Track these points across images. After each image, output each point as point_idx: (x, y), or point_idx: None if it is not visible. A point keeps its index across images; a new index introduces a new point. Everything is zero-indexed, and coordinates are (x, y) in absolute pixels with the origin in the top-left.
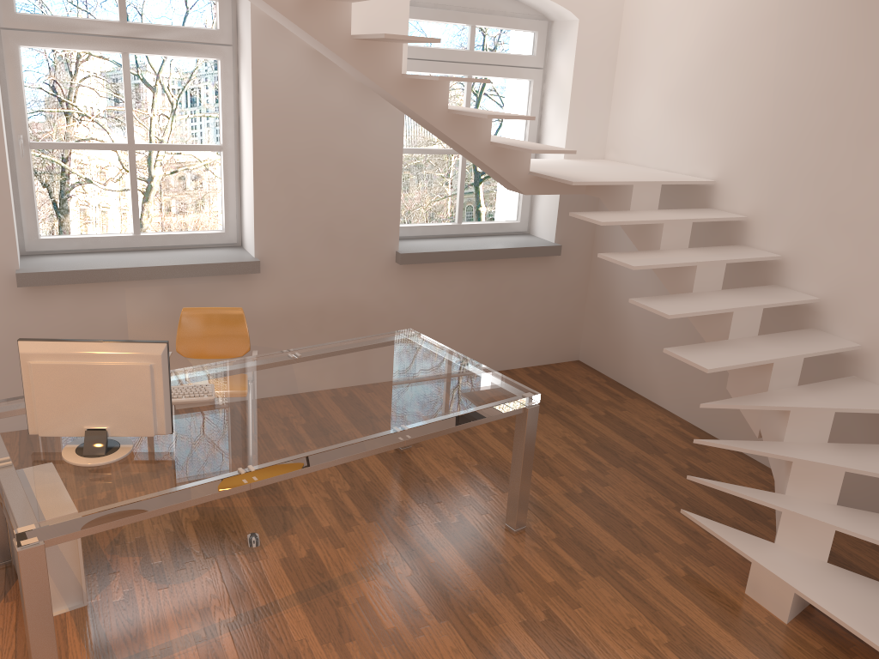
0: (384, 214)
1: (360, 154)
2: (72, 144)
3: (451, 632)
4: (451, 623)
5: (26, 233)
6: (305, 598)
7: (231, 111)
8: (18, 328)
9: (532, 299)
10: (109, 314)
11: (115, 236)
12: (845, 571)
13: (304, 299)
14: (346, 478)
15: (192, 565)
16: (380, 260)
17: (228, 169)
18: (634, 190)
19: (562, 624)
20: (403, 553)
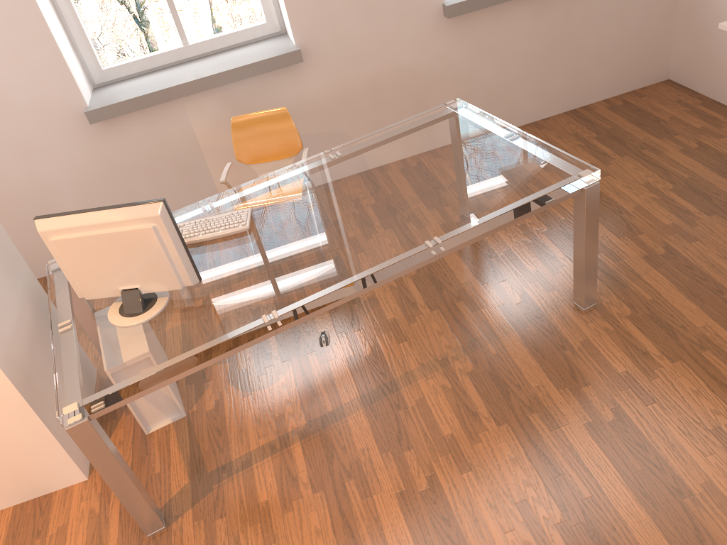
0: None
1: None
2: None
3: (510, 438)
4: (510, 426)
5: (90, 68)
6: (368, 402)
7: None
8: (106, 159)
9: (608, 22)
10: (177, 131)
11: (166, 51)
12: None
13: (355, 78)
14: None
15: (271, 370)
16: (427, 18)
17: None
18: None
19: (632, 424)
20: (464, 344)
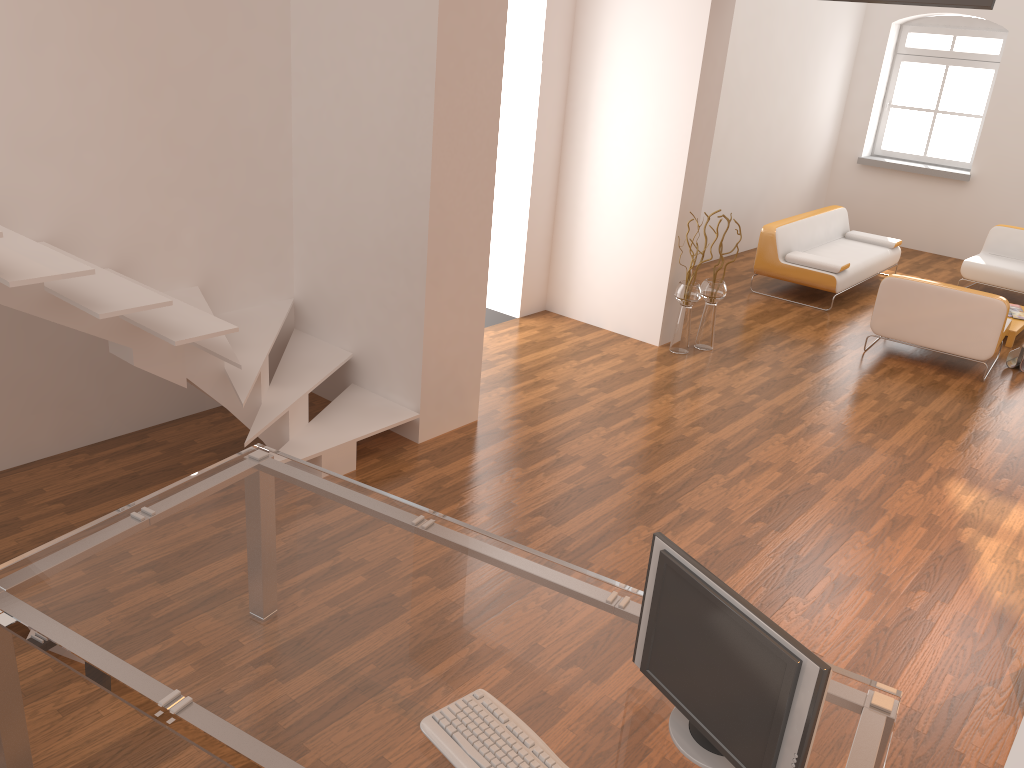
0: None
1: None
2: None
3: None
4: None
5: None
6: None
7: None
8: None
9: None
10: None
11: None
12: (317, 417)
13: None
14: None
15: None
16: None
17: None
18: None
19: None
20: None
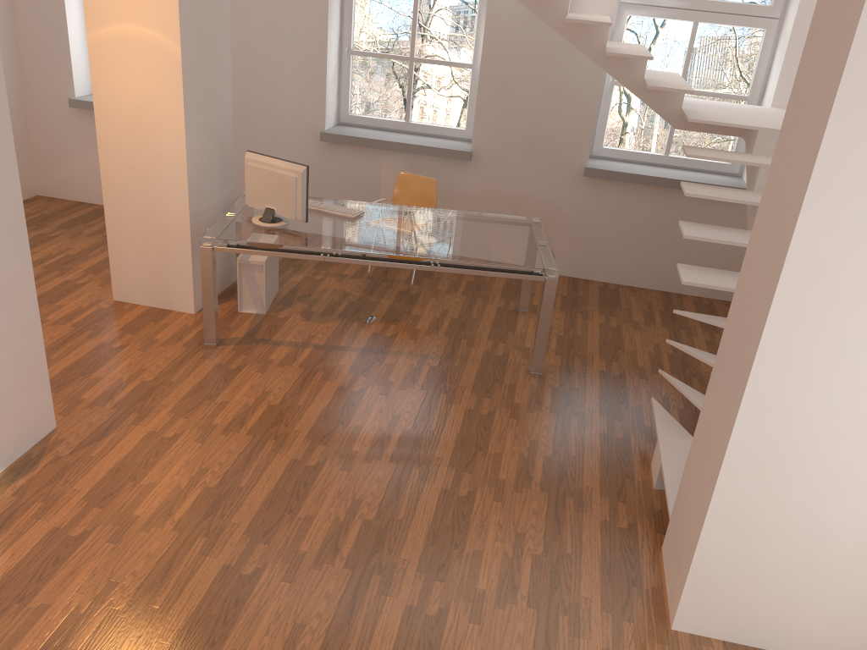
0: (579, 132)
1: (564, 81)
2: (375, 54)
3: (421, 395)
4: (427, 392)
5: (341, 110)
6: (364, 351)
7: (482, 39)
8: (319, 168)
9: None
10: (371, 170)
11: (392, 120)
12: None
13: (503, 189)
14: (461, 312)
15: (327, 318)
16: (570, 170)
17: (474, 83)
18: (759, 135)
19: (492, 420)
20: (445, 355)
